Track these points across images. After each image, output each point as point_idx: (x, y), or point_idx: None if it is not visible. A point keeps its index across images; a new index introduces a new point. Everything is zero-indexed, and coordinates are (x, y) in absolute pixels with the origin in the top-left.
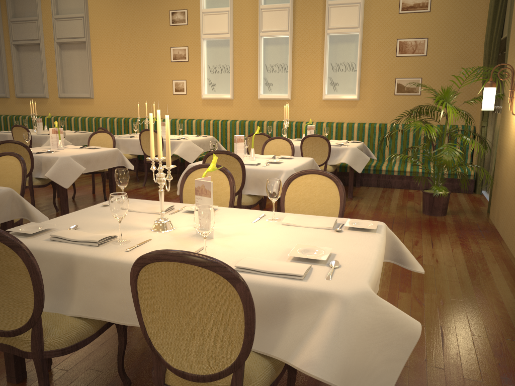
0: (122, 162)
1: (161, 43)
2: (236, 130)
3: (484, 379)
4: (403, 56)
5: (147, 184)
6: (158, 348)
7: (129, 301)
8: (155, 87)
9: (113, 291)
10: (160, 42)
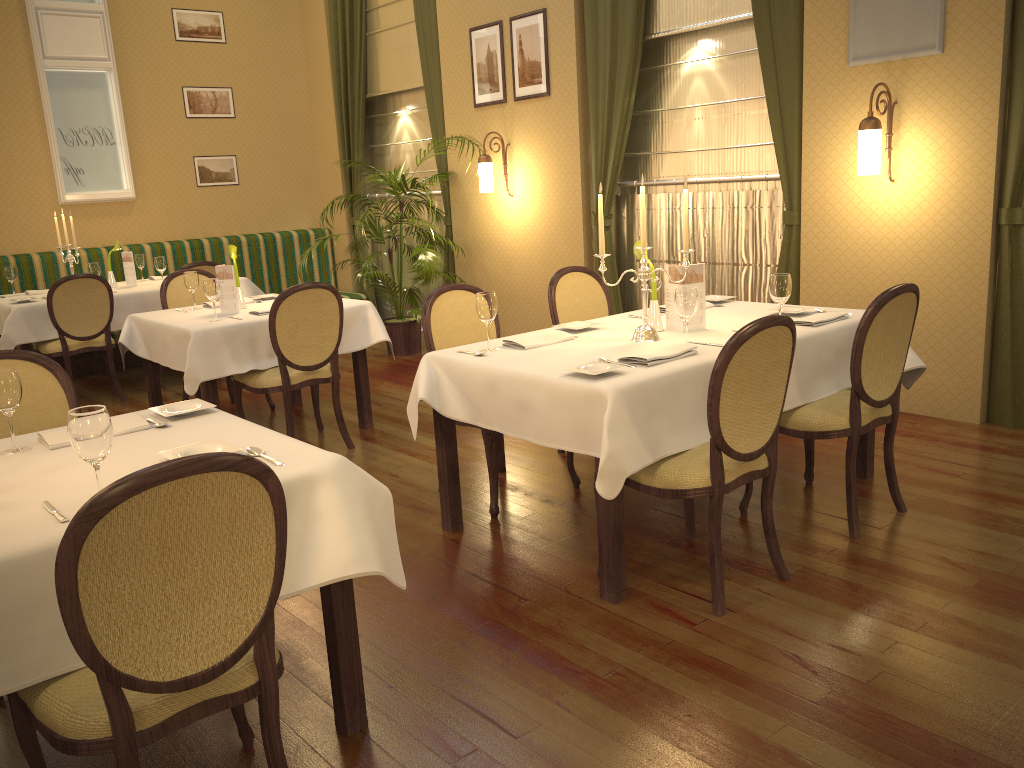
0: None
1: None
2: None
3: None
4: (198, 117)
5: None
6: (866, 389)
7: None
8: None
9: None
10: None
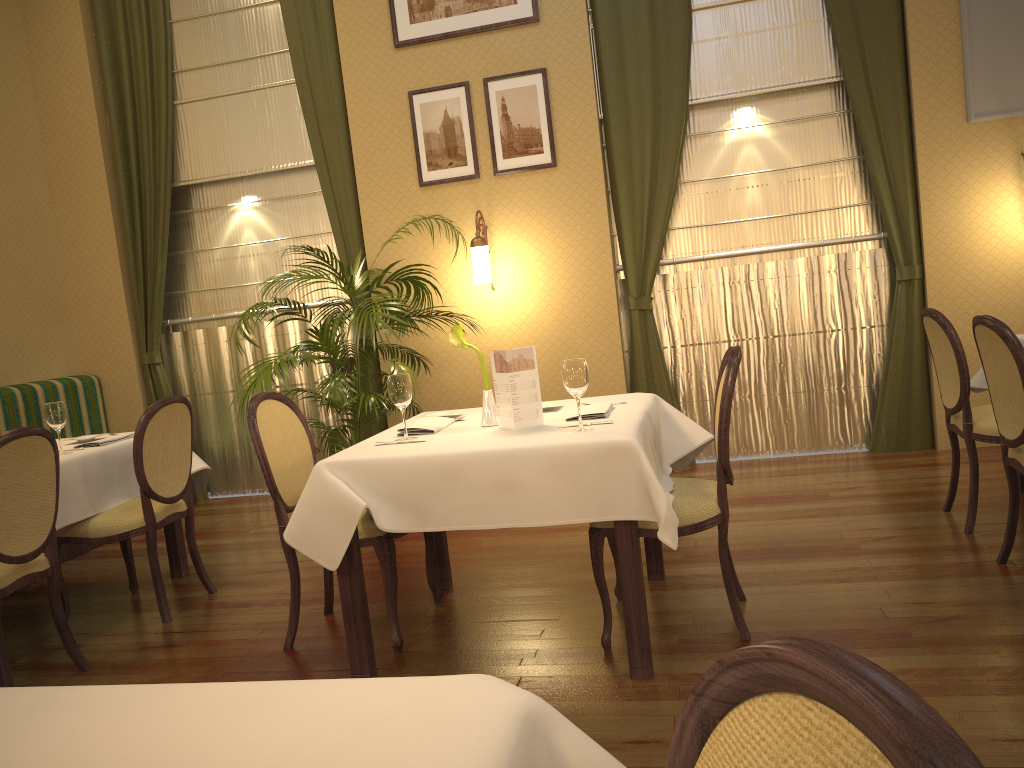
0: None
1: None
2: None
3: None
4: None
5: None
6: None
7: None
8: None
9: None
10: None
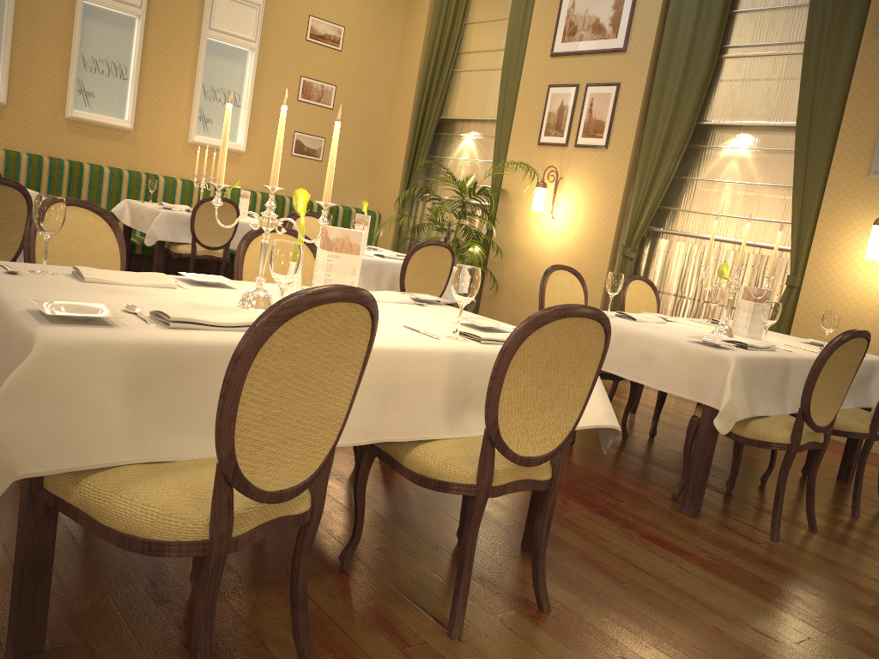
0: None
1: None
2: (21, 173)
3: None
4: (306, 102)
5: None
6: None
7: None
8: None
9: None
10: None
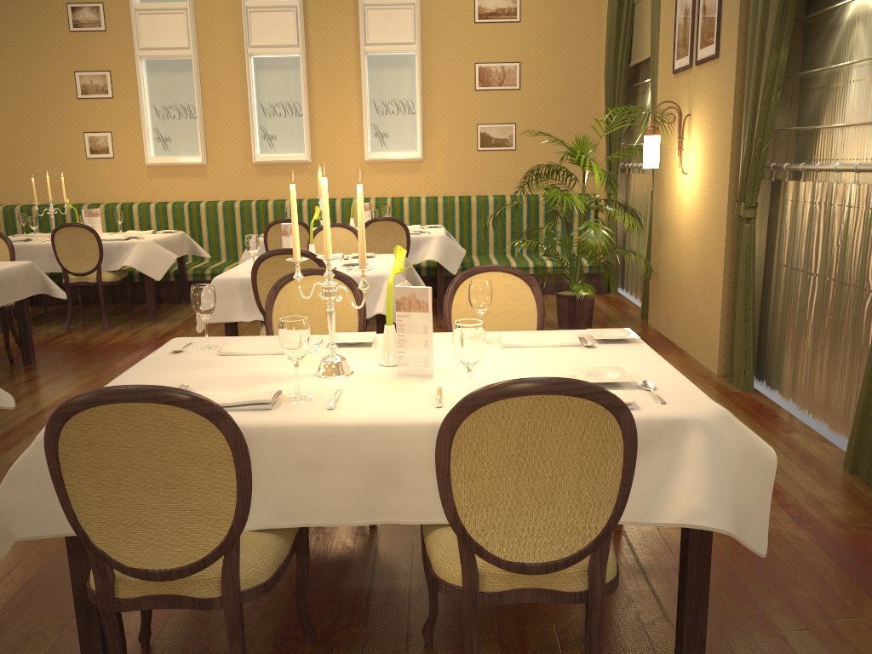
0: (42, 286)
1: (53, 65)
2: (219, 219)
3: (775, 524)
4: (485, 89)
5: (73, 326)
6: (477, 536)
7: (360, 486)
8: (48, 146)
9: (329, 475)
10: (52, 63)
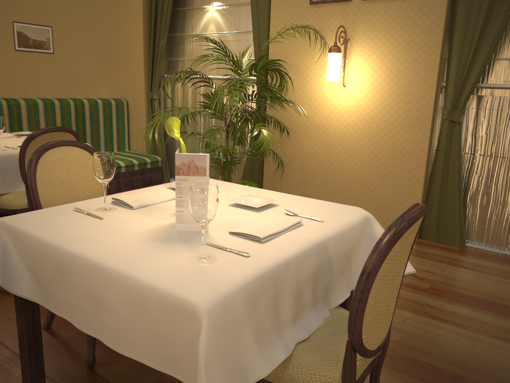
0: None
1: None
2: None
3: None
4: None
5: None
6: None
7: None
8: None
9: None
10: None
